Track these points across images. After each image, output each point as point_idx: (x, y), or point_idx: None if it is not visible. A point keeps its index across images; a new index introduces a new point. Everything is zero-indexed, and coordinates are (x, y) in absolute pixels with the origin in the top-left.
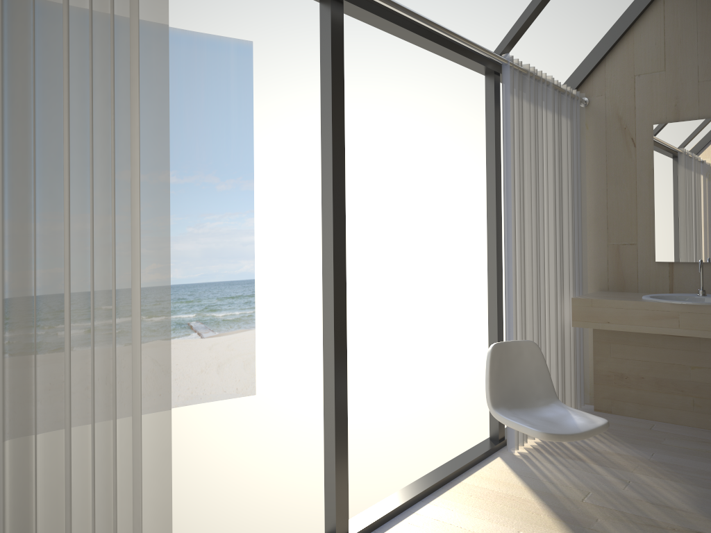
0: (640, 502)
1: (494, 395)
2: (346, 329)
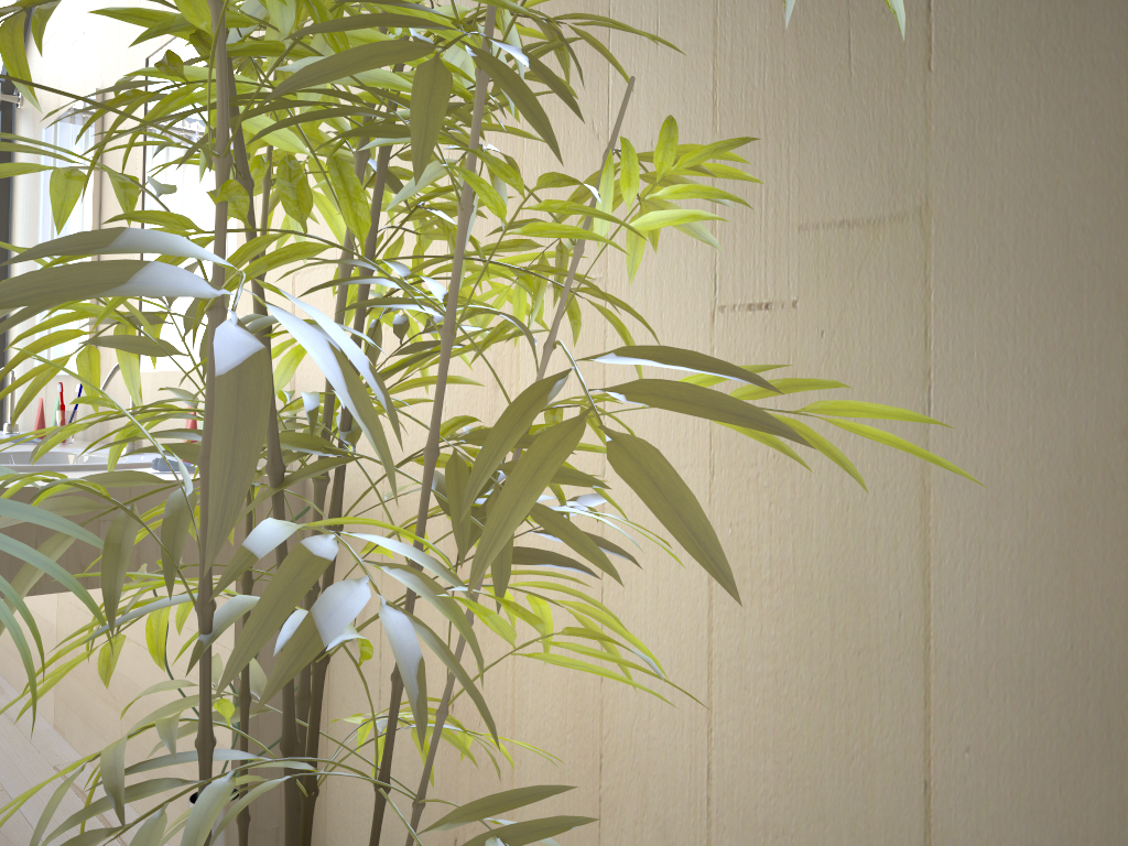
0: None
1: None
2: None
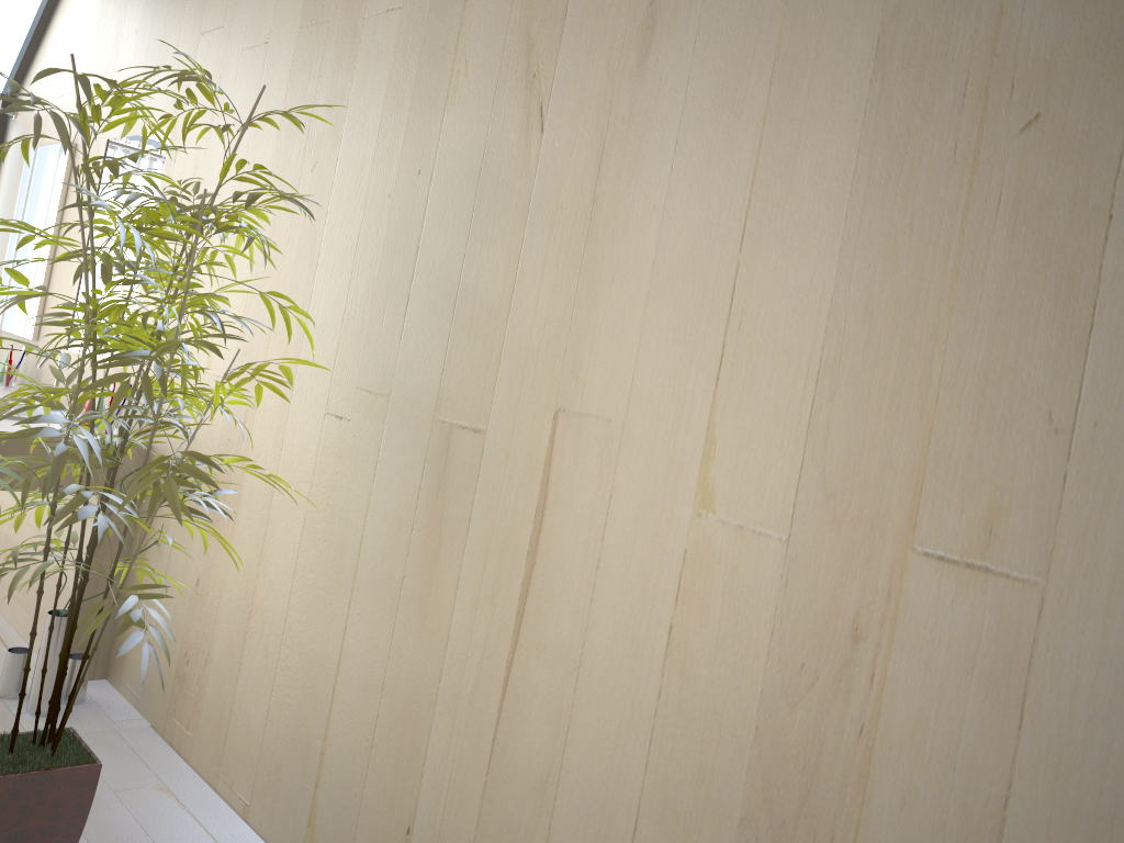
0: None
1: None
2: None
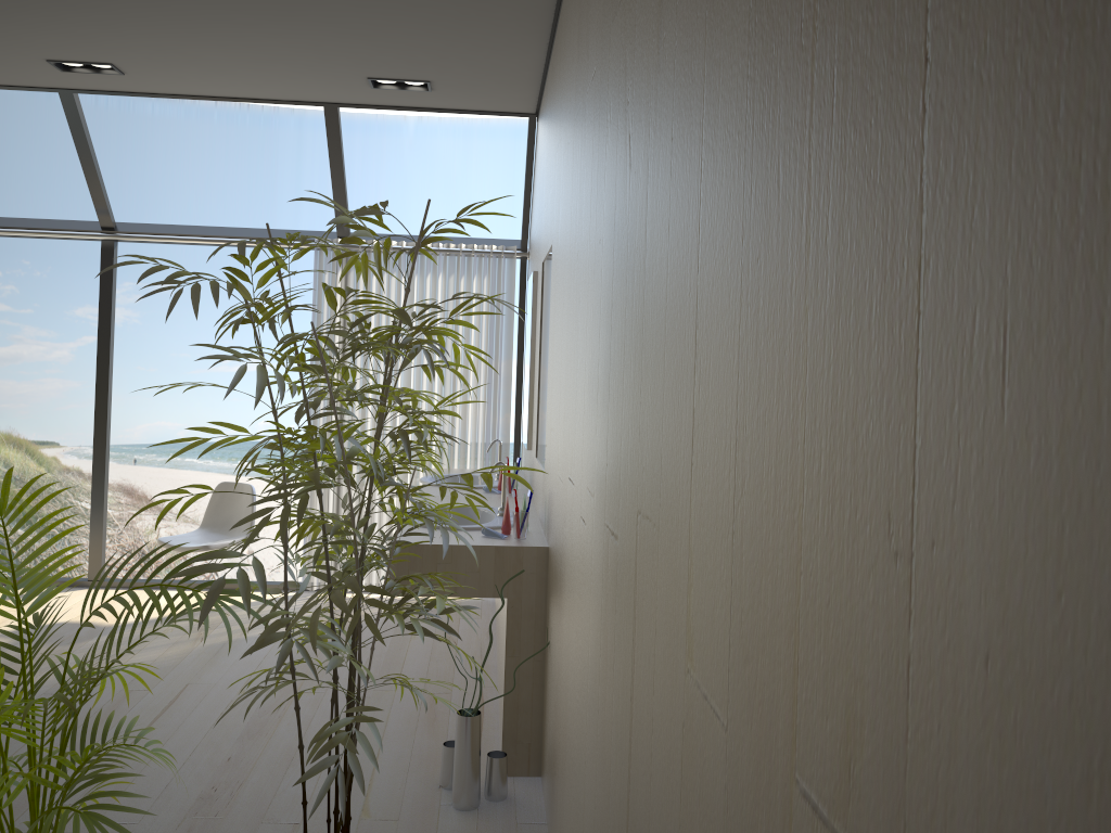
0: (247, 625)
1: (206, 519)
2: (105, 450)
